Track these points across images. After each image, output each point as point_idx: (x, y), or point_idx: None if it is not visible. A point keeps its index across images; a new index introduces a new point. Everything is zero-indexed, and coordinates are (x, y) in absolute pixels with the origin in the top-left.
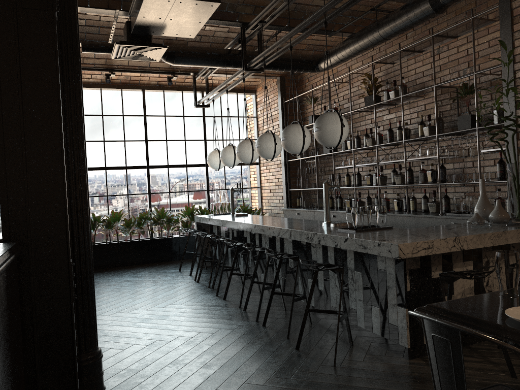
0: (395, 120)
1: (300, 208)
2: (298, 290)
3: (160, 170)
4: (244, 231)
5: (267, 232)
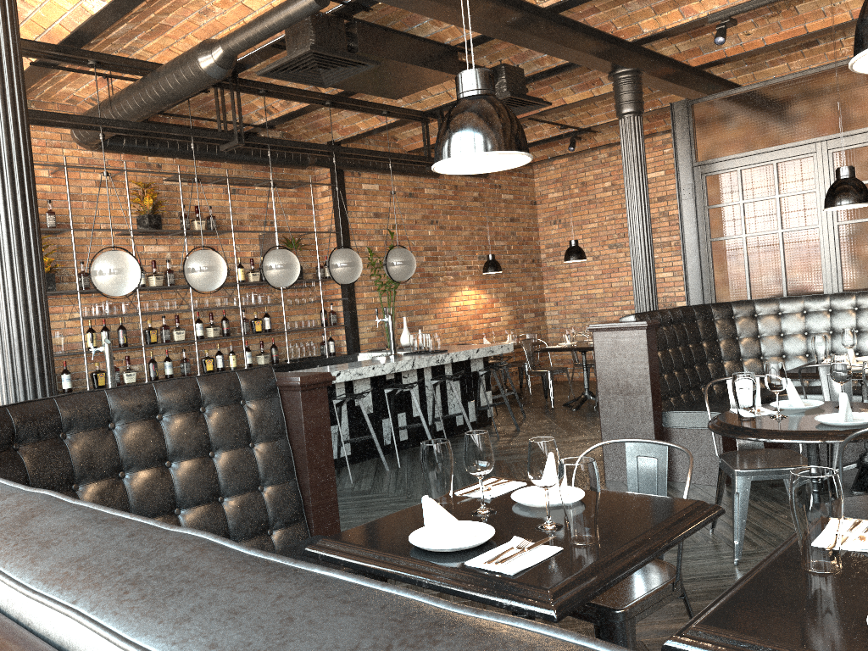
0: (170, 255)
1: None
2: (382, 435)
3: None
4: None
5: (369, 373)
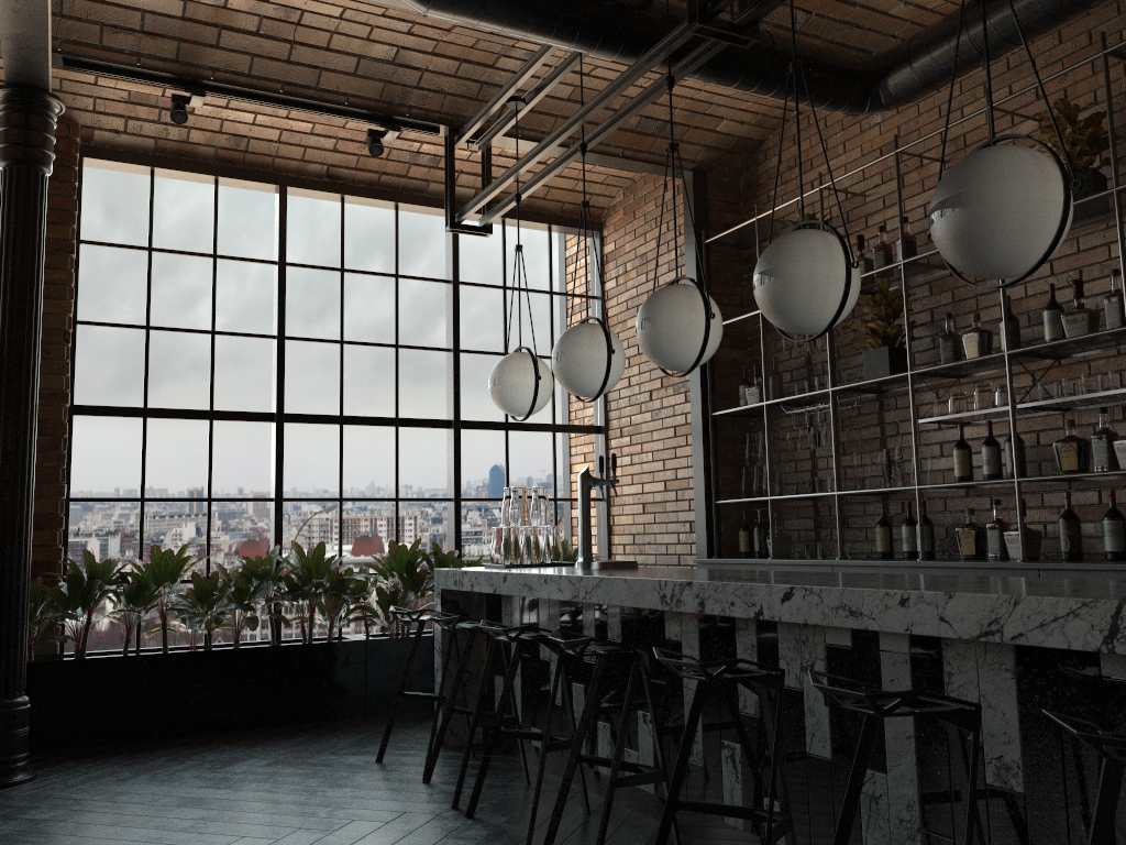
0: None
1: (769, 559)
2: None
3: (316, 430)
4: (667, 622)
5: (885, 619)
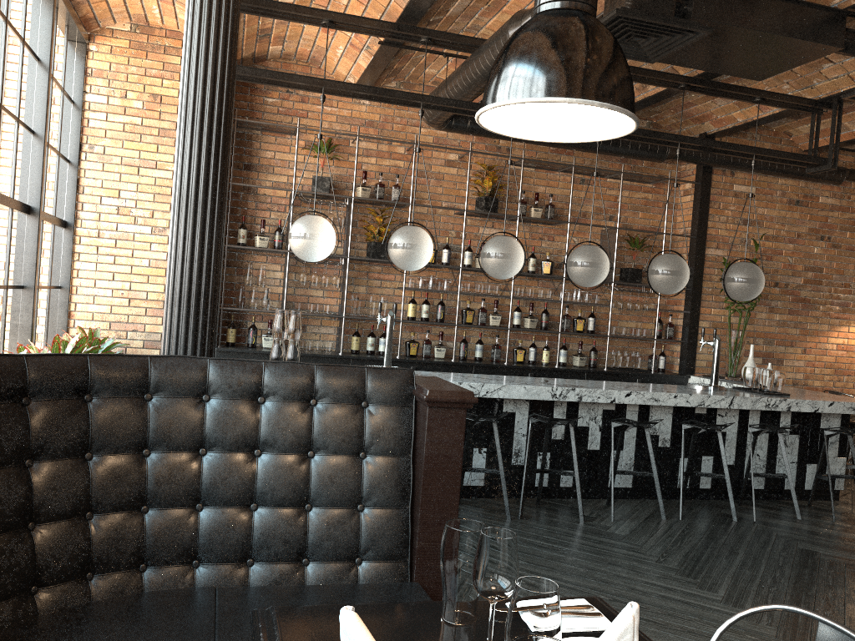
0: None
1: None
2: (676, 476)
3: None
4: (506, 404)
5: (668, 402)
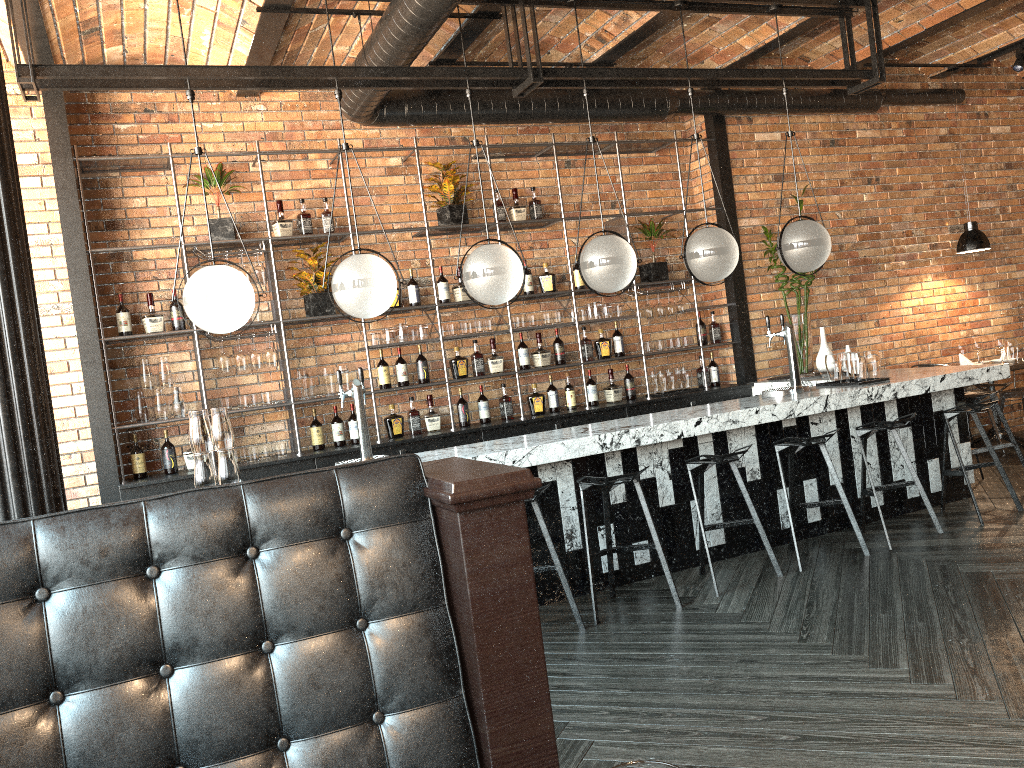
0: None
1: None
2: (776, 514)
3: None
4: (541, 472)
5: (749, 420)
